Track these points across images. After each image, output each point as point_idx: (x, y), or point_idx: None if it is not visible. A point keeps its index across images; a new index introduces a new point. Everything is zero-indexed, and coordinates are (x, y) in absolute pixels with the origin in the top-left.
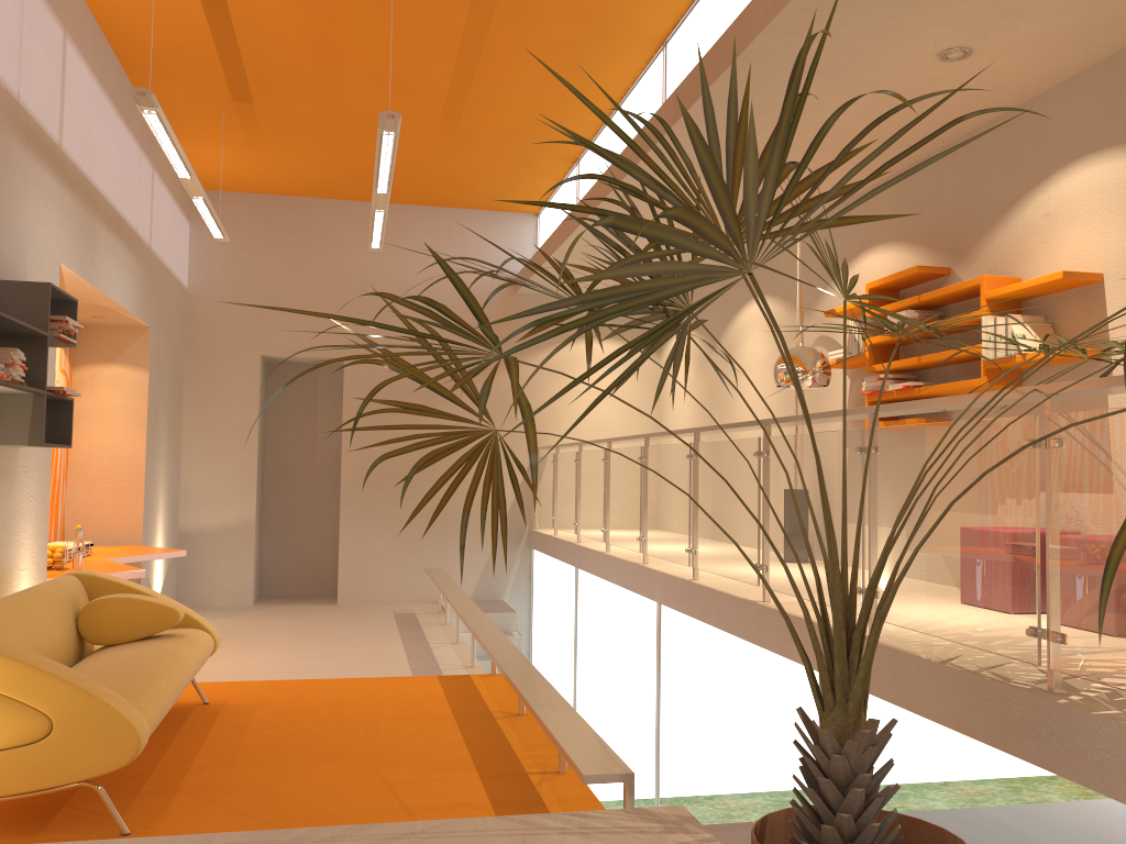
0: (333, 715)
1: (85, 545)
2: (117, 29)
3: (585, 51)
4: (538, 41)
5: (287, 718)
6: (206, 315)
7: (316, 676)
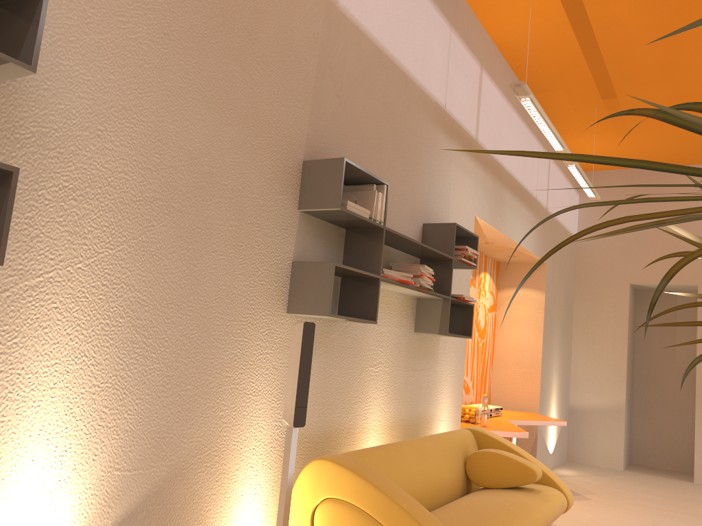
0: None
1: (495, 408)
2: (518, 62)
3: None
4: None
5: None
6: (589, 256)
7: None
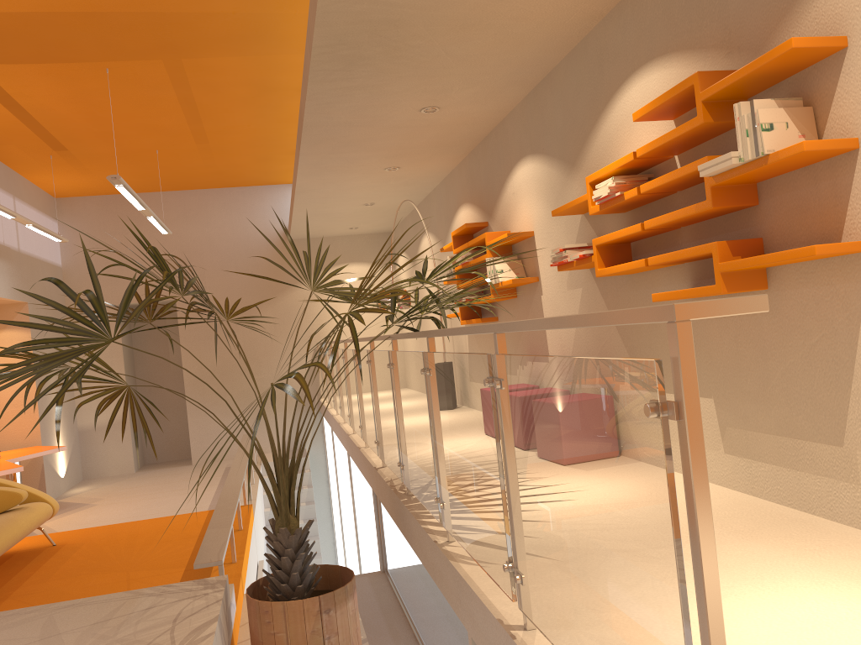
0: (126, 544)
1: None
2: None
3: (263, 100)
4: (229, 99)
5: (98, 548)
6: (77, 283)
7: (146, 518)
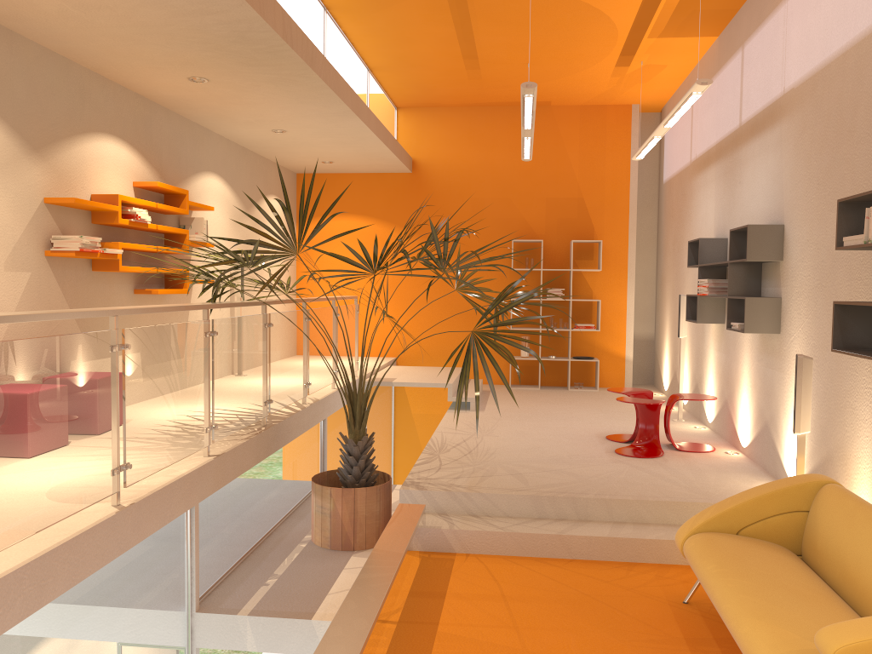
0: None
1: None
2: None
3: None
4: None
5: None
6: None
7: None
